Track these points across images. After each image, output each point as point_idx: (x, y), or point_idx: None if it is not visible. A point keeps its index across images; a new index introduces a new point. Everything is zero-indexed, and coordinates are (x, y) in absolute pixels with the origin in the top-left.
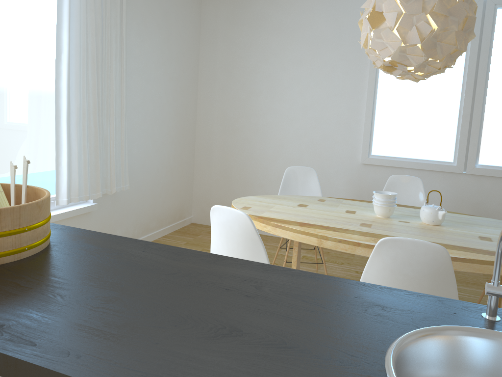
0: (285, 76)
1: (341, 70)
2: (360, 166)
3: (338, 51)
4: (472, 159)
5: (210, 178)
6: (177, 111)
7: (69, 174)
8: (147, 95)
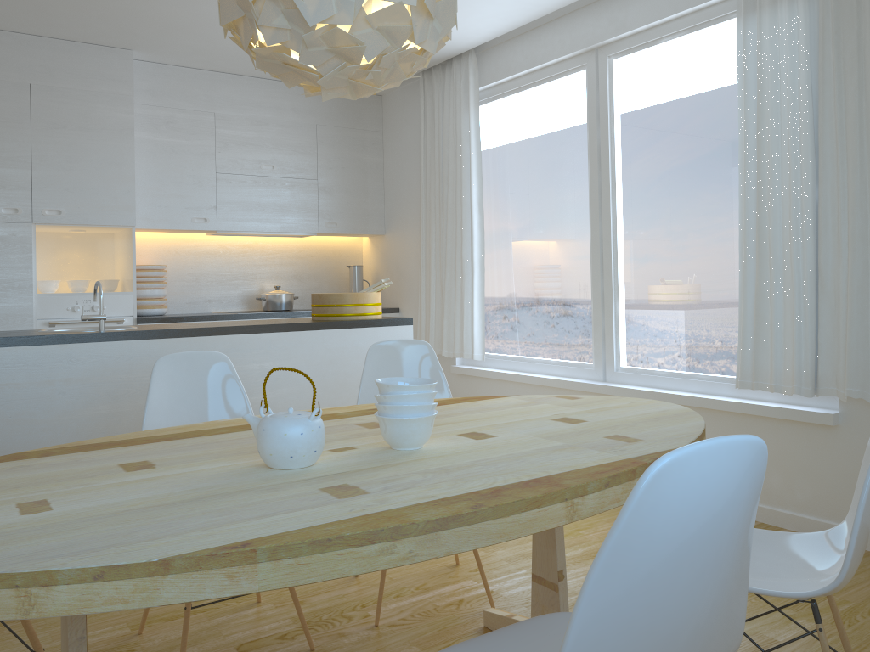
0: None
1: None
2: None
3: None
4: None
5: None
6: None
7: (746, 341)
8: None
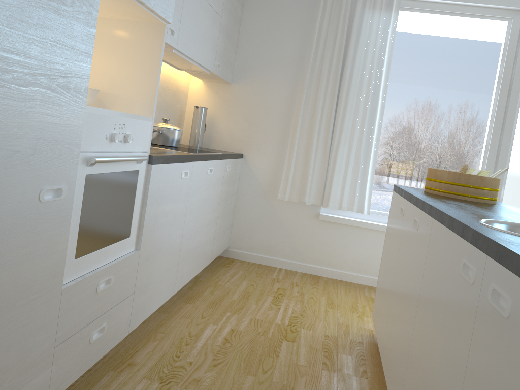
0: None
1: None
2: None
3: None
4: None
5: None
6: None
7: None
8: None
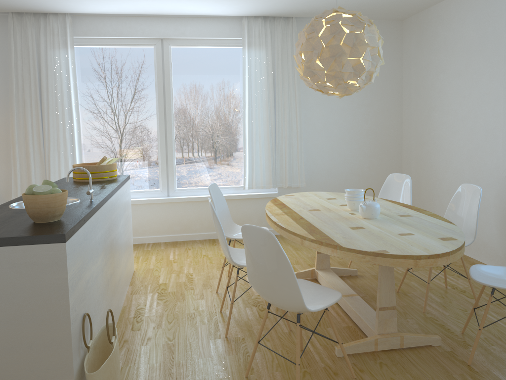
0: (449, 89)
1: (486, 76)
2: (505, 178)
3: (483, 56)
4: None
5: None
6: (371, 130)
7: (250, 172)
8: (330, 120)
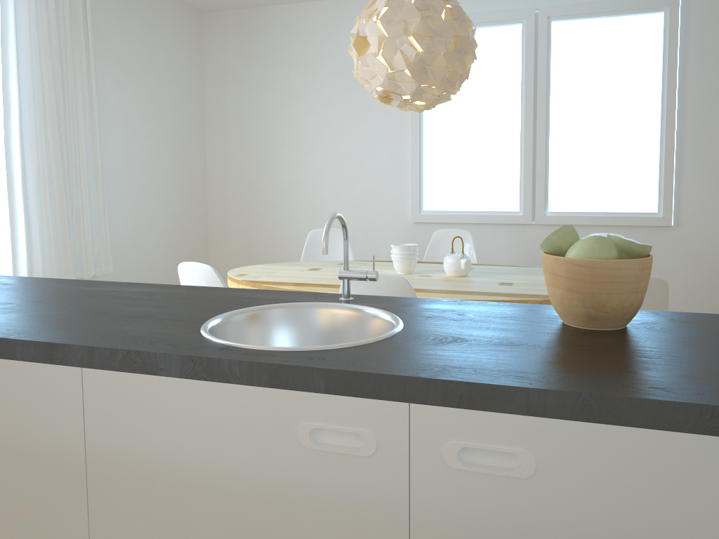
0: (311, 120)
1: (378, 109)
2: (411, 226)
3: None
4: (541, 206)
5: (229, 258)
6: (178, 173)
7: (29, 252)
8: (133, 155)
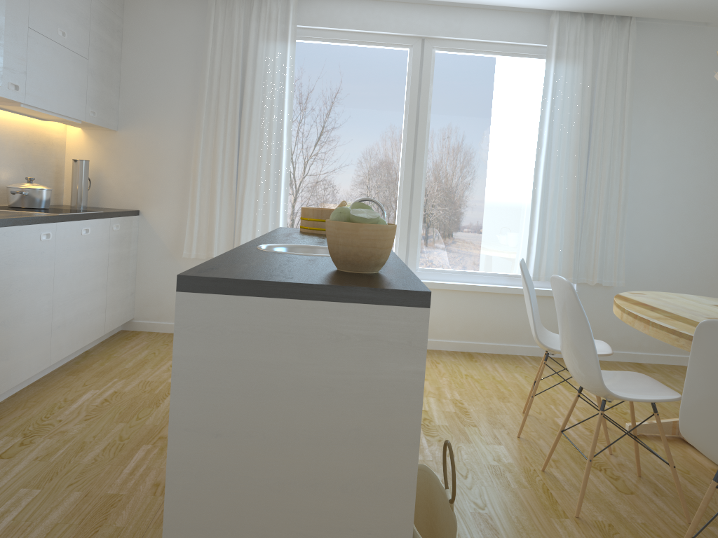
0: None
1: None
2: None
3: None
4: None
5: None
6: None
7: (538, 253)
8: (673, 186)
